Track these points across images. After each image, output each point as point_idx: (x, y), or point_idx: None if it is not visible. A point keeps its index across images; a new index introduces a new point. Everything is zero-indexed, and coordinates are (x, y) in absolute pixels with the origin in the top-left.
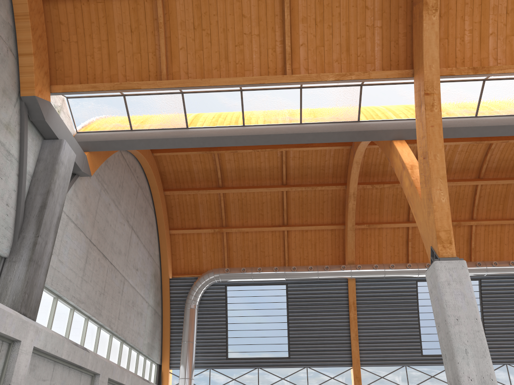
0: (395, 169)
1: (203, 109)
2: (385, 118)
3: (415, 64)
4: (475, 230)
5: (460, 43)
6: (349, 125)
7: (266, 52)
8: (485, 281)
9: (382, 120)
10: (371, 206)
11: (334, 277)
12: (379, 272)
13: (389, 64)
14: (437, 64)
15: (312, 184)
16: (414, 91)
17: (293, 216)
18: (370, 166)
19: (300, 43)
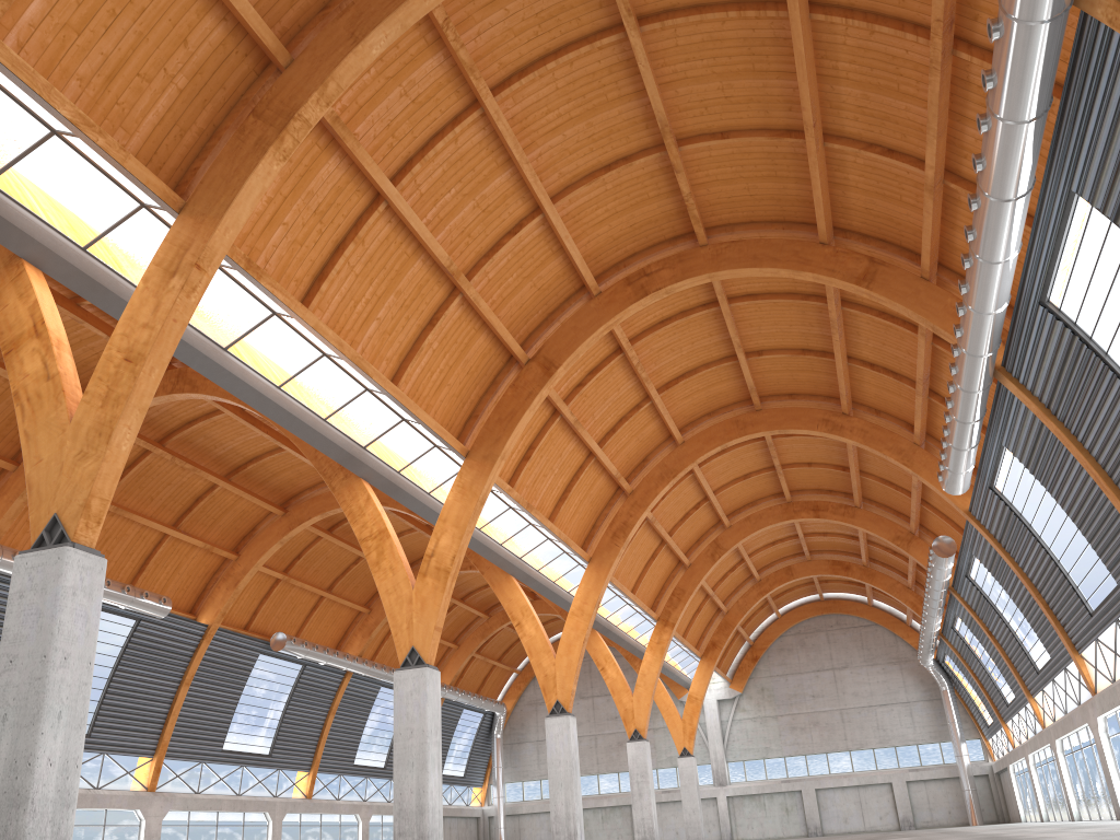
0: None
1: None
2: (38, 211)
3: (199, 201)
4: None
5: None
6: None
7: None
8: None
9: (31, 211)
10: None
11: None
12: None
13: (150, 158)
14: (236, 233)
15: None
16: (166, 236)
17: None
18: None
19: None
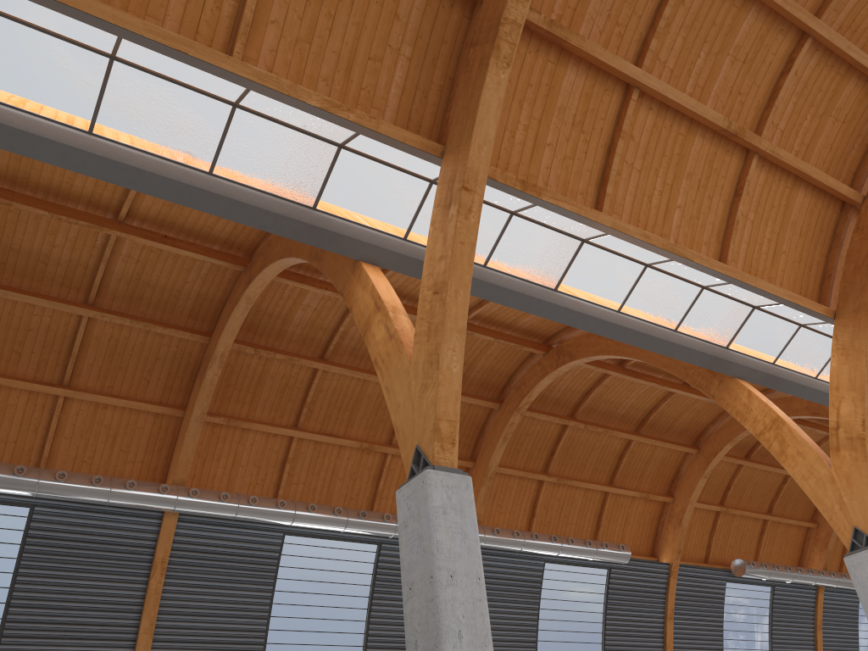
0: (356, 311)
1: (7, 60)
2: (358, 219)
3: (452, 139)
4: (389, 463)
5: (509, 139)
6: (298, 209)
7: (201, 1)
8: (386, 548)
9: (353, 221)
10: (241, 388)
11: (141, 505)
12: (228, 507)
13: (406, 125)
14: (490, 148)
15: (148, 319)
16: (438, 181)
17: (88, 372)
18: (261, 315)
19: (272, 18)
